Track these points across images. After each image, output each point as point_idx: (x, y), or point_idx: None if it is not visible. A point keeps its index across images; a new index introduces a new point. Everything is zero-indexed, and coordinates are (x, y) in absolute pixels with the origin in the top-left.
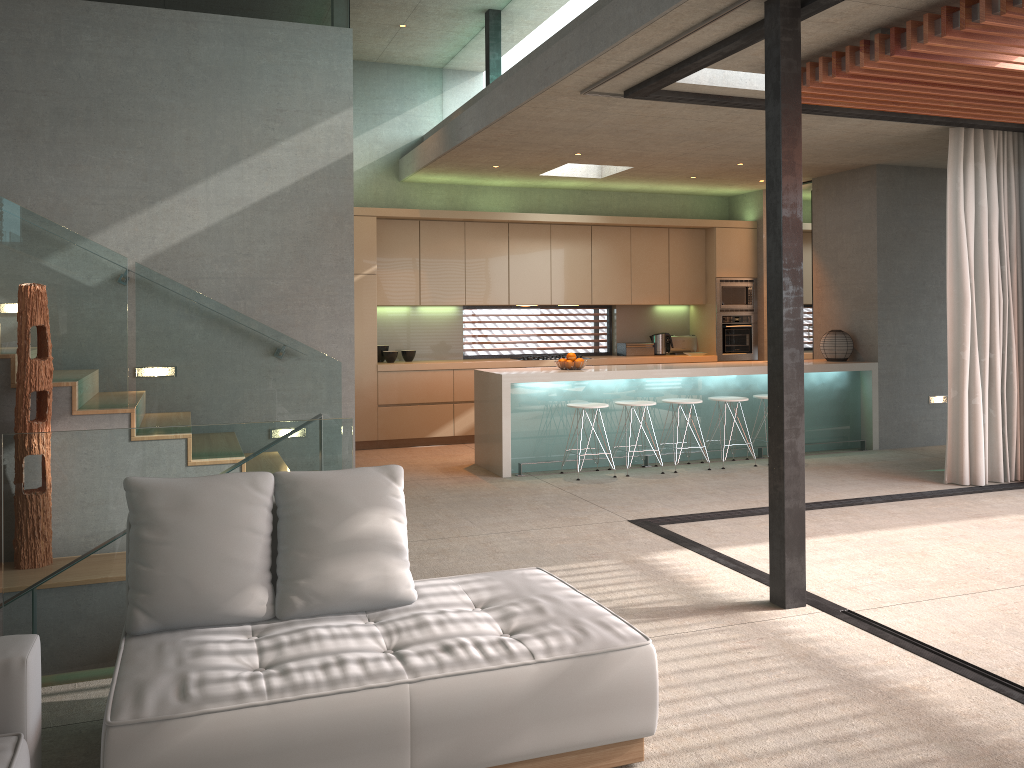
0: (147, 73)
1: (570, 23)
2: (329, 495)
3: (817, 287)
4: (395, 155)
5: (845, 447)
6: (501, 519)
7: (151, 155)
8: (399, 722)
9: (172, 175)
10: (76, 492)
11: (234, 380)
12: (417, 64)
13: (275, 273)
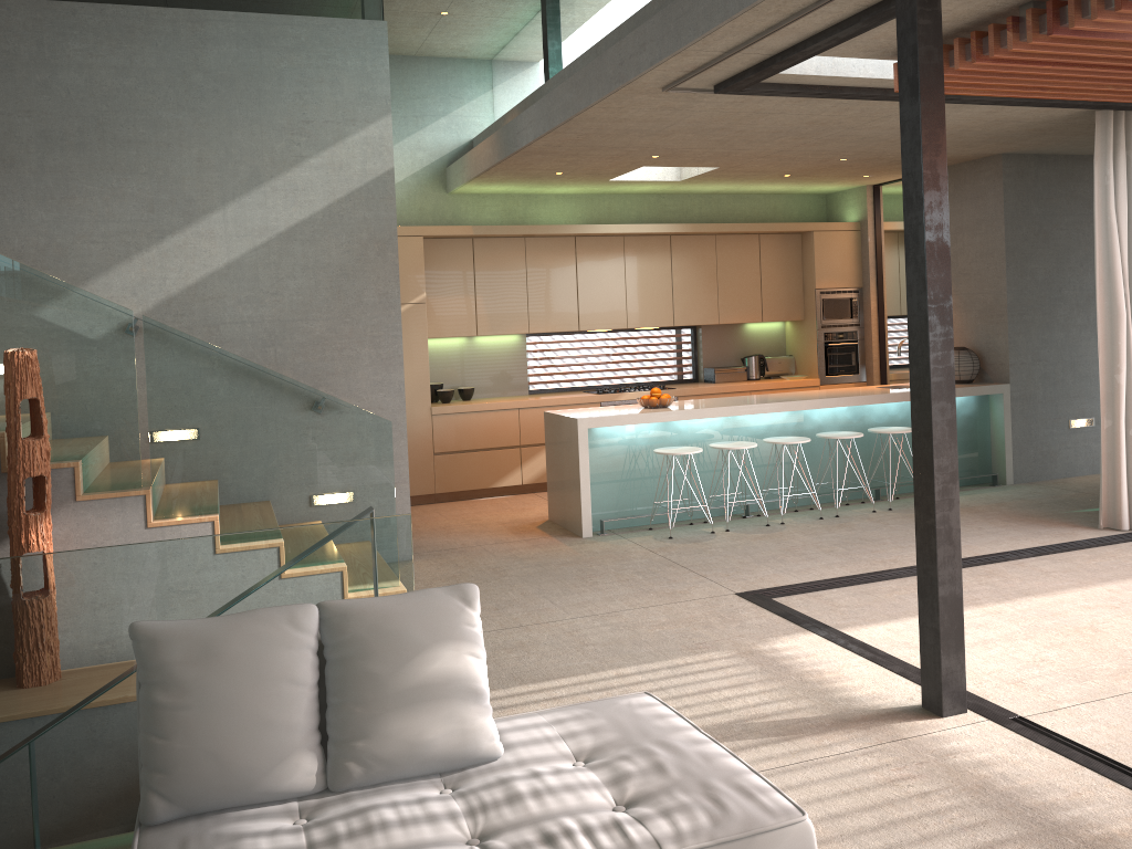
0: (148, 85)
1: (646, 6)
2: (388, 630)
3: None
4: (441, 163)
5: (974, 482)
6: (586, 597)
7: (157, 181)
8: None
9: (183, 204)
10: (75, 626)
11: (266, 449)
12: (462, 56)
13: (309, 313)
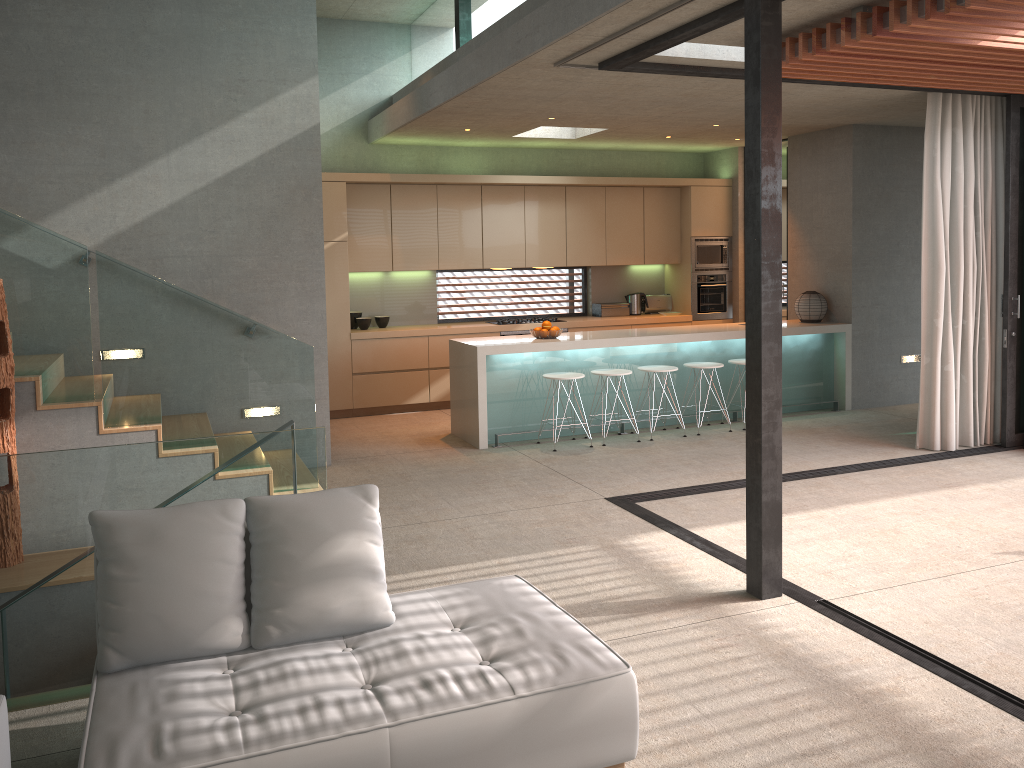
0: (100, 43)
1: None
2: (303, 521)
3: (792, 247)
4: (364, 116)
5: (818, 408)
6: (478, 499)
7: (108, 130)
8: (379, 767)
9: (131, 151)
10: (41, 515)
11: (203, 368)
12: (384, 21)
13: (243, 250)
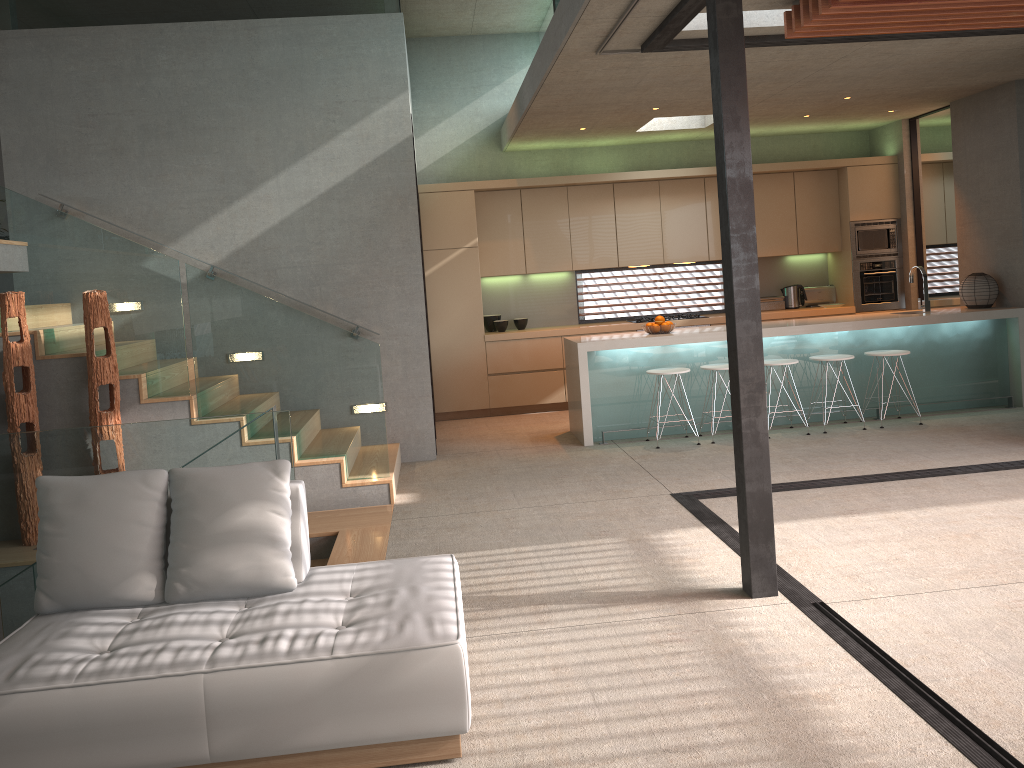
0: (216, 83)
1: None
2: (211, 490)
3: (960, 225)
4: (496, 126)
5: (990, 404)
6: (545, 492)
7: (226, 158)
8: (194, 708)
9: (246, 175)
10: None
11: (281, 366)
12: (512, 31)
13: (346, 258)
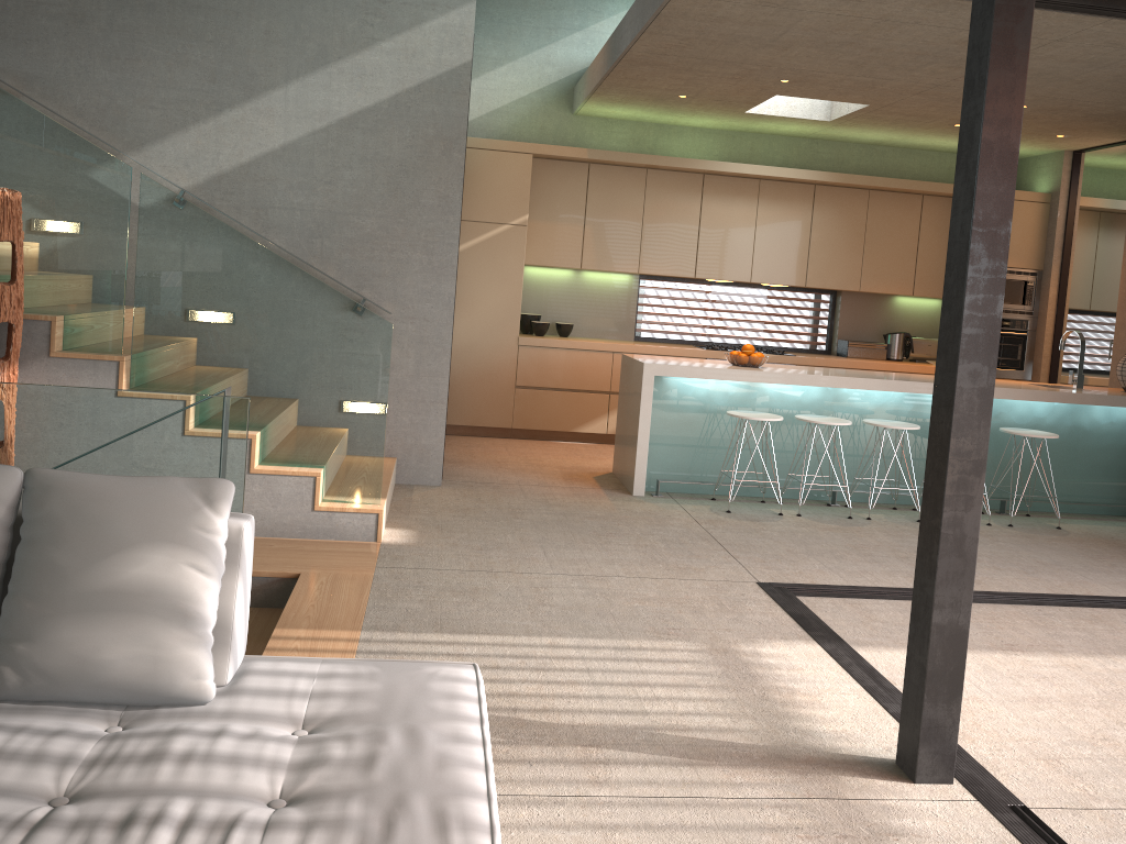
0: None
1: None
2: (91, 515)
3: (1125, 288)
4: (570, 81)
5: None
6: (586, 555)
7: (222, 51)
8: None
9: (245, 78)
10: None
11: (253, 334)
12: None
13: (362, 208)
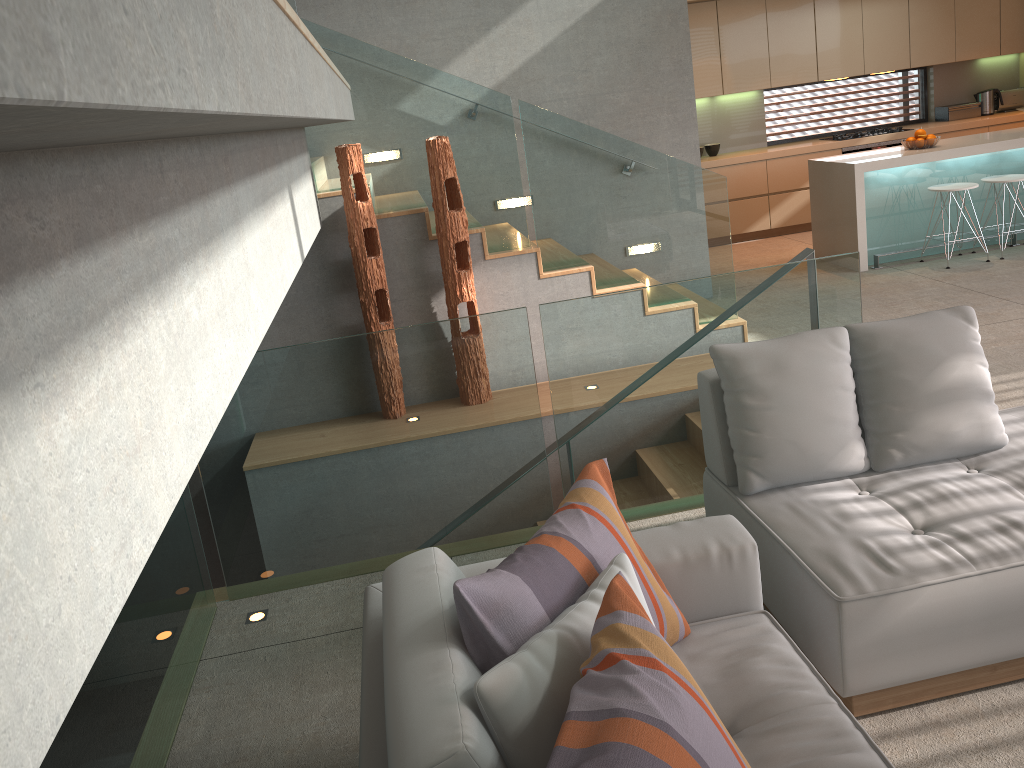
0: None
1: None
2: (911, 346)
3: None
4: None
5: None
6: None
7: None
8: None
9: None
10: (609, 353)
11: (624, 208)
12: None
13: (614, 86)
